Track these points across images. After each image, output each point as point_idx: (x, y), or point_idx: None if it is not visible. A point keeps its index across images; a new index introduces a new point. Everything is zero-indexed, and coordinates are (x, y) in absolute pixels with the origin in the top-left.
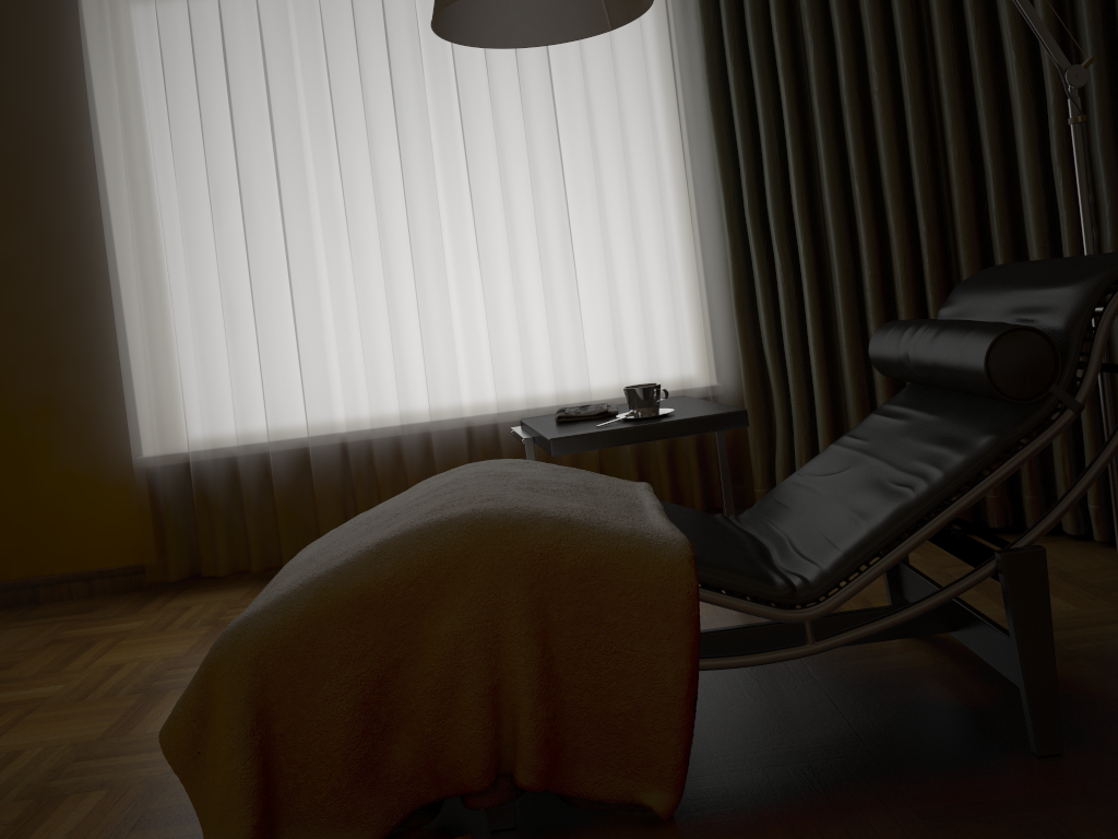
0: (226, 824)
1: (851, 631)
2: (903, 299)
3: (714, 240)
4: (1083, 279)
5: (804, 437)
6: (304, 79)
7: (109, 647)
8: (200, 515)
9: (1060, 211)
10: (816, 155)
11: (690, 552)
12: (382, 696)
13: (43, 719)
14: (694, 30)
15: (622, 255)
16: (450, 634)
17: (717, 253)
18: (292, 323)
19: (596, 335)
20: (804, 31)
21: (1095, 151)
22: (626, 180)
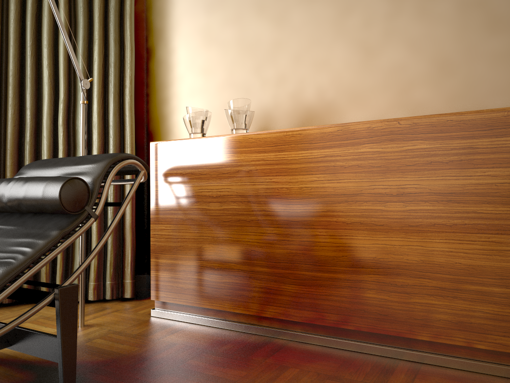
0: None
1: None
2: None
3: None
4: (101, 161)
5: None
6: None
7: None
8: None
9: (60, 146)
10: None
11: None
12: None
13: None
14: None
15: None
16: None
17: None
18: None
19: None
20: None
21: (78, 123)
22: None
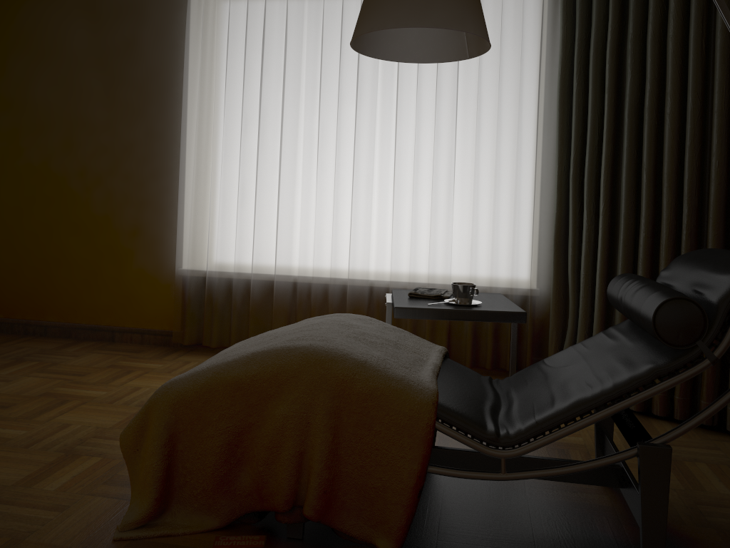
0: (142, 493)
1: (530, 472)
2: (664, 256)
3: (548, 194)
4: None
5: (583, 335)
6: (306, 58)
7: (138, 376)
8: (206, 309)
9: None
10: (622, 149)
11: (435, 398)
12: (239, 442)
13: (88, 409)
14: (558, 54)
15: (486, 194)
16: (281, 415)
17: (549, 203)
18: (276, 205)
19: (460, 243)
20: (626, 65)
21: None
22: (495, 147)
